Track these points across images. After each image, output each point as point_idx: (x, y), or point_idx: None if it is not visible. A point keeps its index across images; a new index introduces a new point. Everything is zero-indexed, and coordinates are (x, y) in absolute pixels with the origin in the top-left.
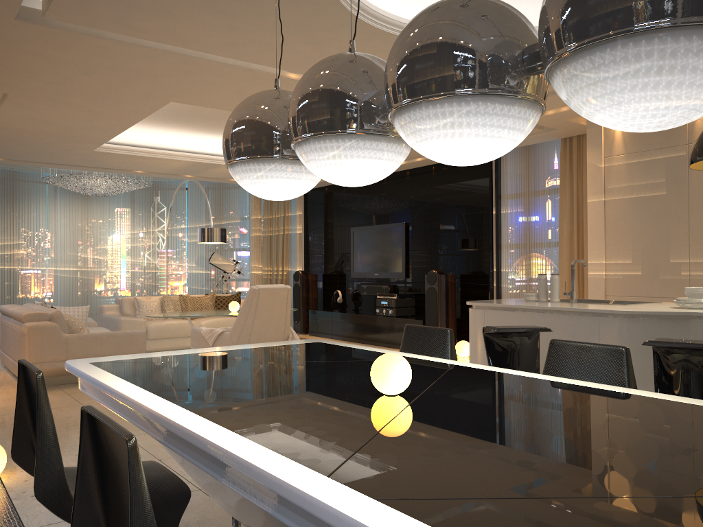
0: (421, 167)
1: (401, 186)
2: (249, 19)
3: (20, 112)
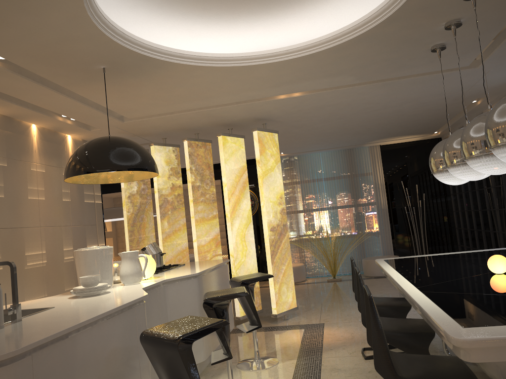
0: None
1: None
2: None
3: None
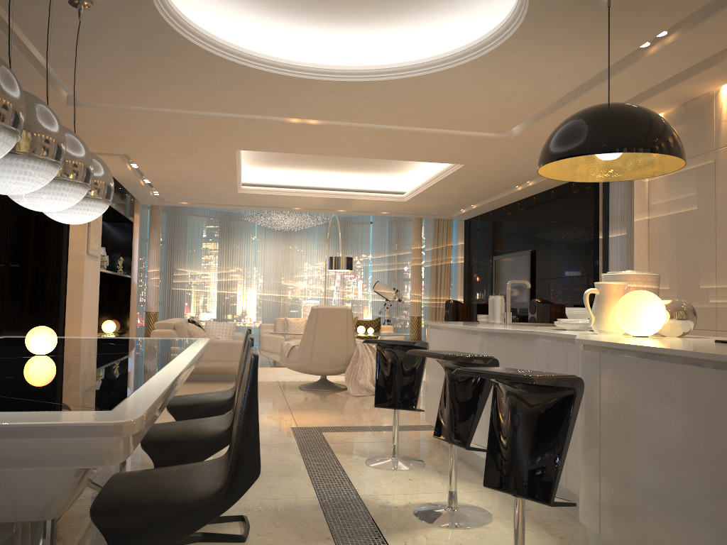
0: (544, 191)
1: (529, 212)
2: (197, 84)
3: (152, 167)
